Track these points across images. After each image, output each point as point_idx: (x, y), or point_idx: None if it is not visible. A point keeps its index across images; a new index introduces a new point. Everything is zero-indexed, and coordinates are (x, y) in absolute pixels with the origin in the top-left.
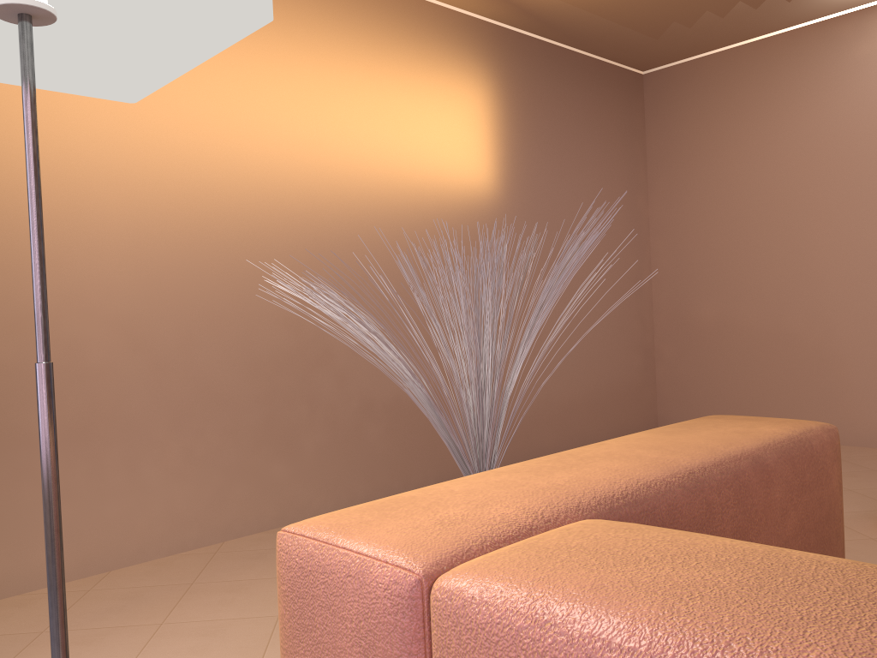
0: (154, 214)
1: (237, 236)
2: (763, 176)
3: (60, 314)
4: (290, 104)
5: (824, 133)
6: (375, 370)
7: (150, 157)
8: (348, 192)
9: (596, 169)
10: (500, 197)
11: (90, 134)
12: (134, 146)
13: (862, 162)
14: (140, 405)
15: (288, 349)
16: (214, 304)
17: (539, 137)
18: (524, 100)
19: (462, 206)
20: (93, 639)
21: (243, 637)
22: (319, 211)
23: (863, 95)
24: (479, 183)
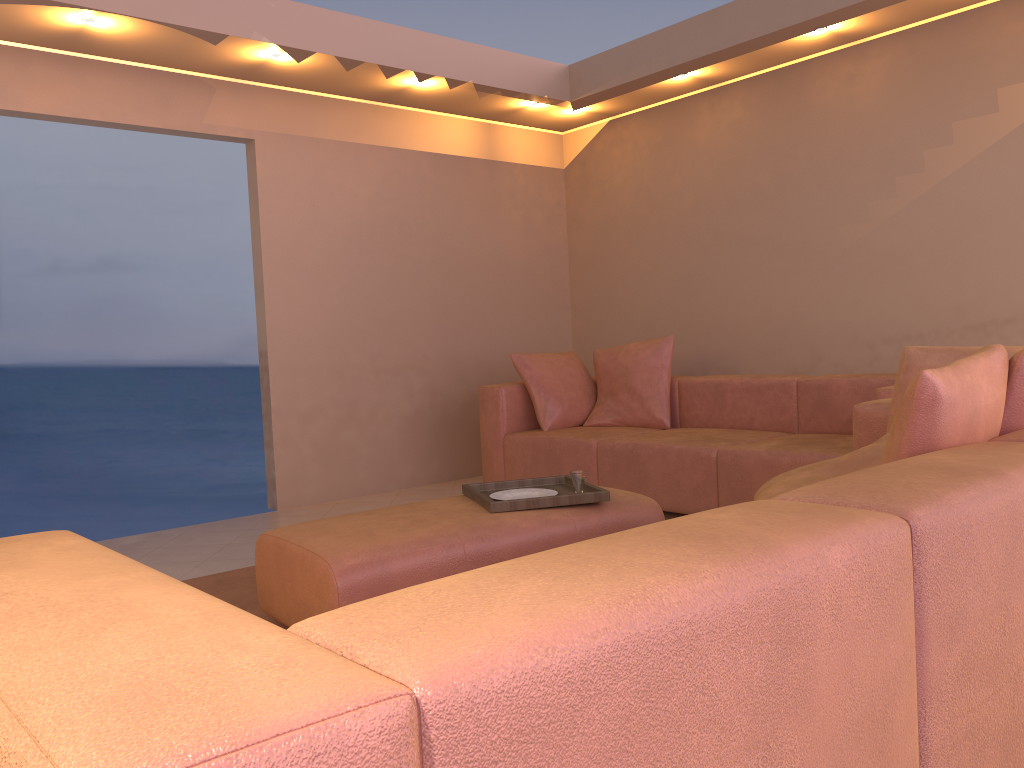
0: None
1: None
2: None
3: None
4: None
5: None
6: None
7: None
8: None
9: None
10: None
11: None
12: None
13: None
14: None
15: None
16: None
17: None
18: None
19: None
20: None
21: None
22: None
23: None
24: None
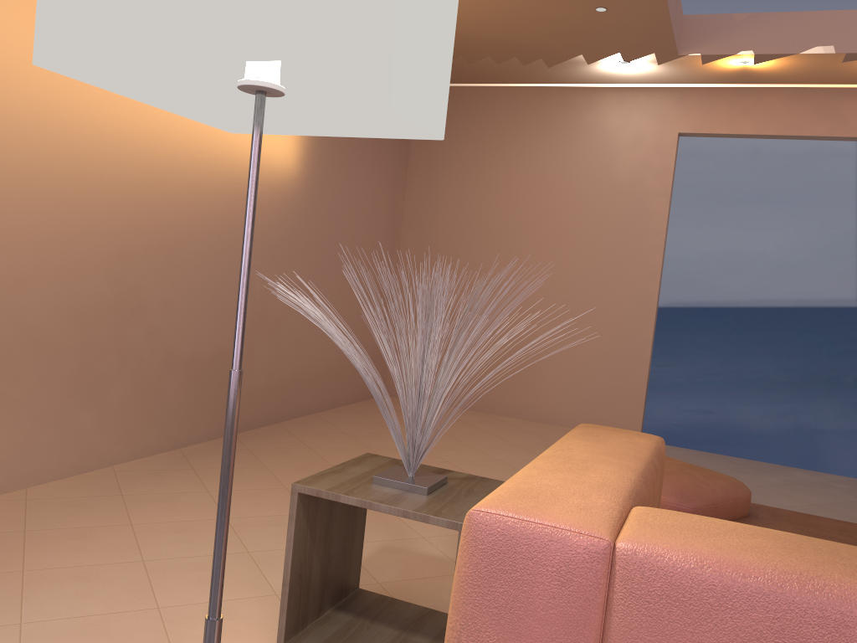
0: None
1: (76, 183)
2: (502, 199)
3: None
4: None
5: (552, 175)
6: (180, 327)
7: (2, 87)
8: (179, 153)
9: (373, 163)
10: (299, 177)
11: None
12: None
13: (576, 205)
14: None
15: (108, 300)
16: (46, 249)
17: None
18: None
19: (270, 181)
20: None
21: (122, 581)
22: (152, 168)
23: (584, 154)
24: (285, 162)
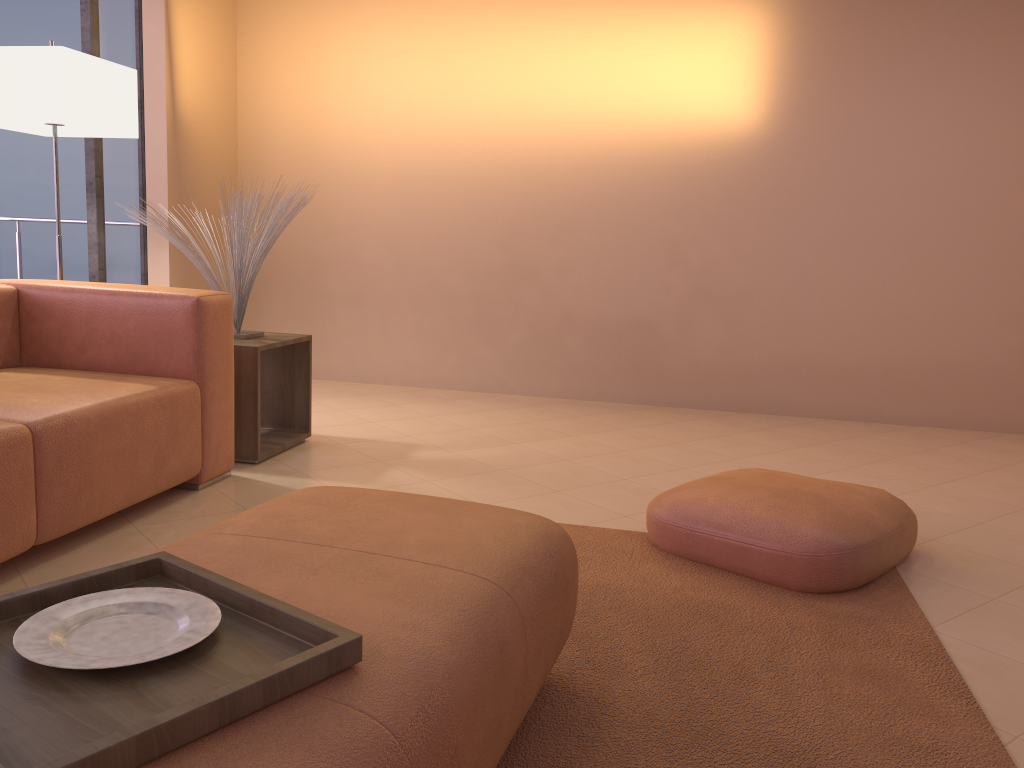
0: (409, 164)
1: (466, 178)
2: None
3: (351, 227)
4: (520, 71)
5: None
6: (580, 291)
7: (409, 125)
8: (568, 139)
9: (962, 84)
10: (766, 132)
11: (374, 114)
12: (399, 120)
13: None
14: (392, 288)
15: (499, 264)
16: (445, 227)
17: (847, 57)
18: (825, 17)
19: (706, 144)
20: None
21: None
22: (537, 157)
23: None
24: (734, 120)
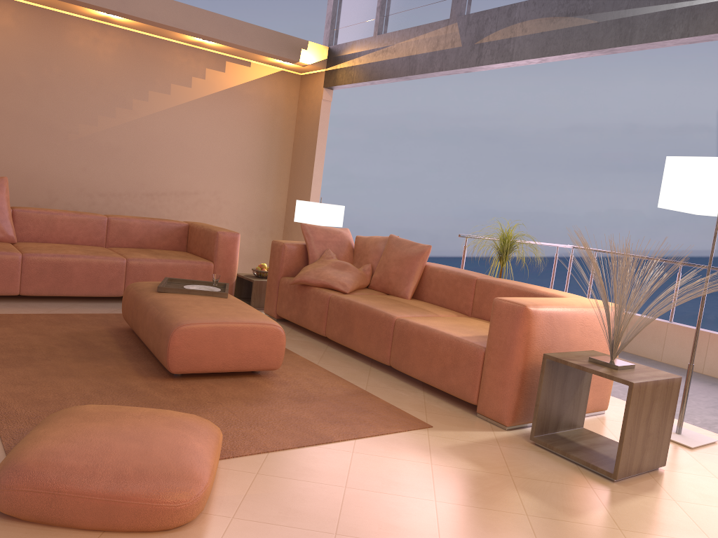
0: None
1: None
2: None
3: None
4: None
5: None
6: None
7: None
8: None
9: None
10: None
11: None
12: None
13: None
14: None
15: None
16: None
17: None
18: None
19: None
20: None
21: None
22: None
23: None
24: None
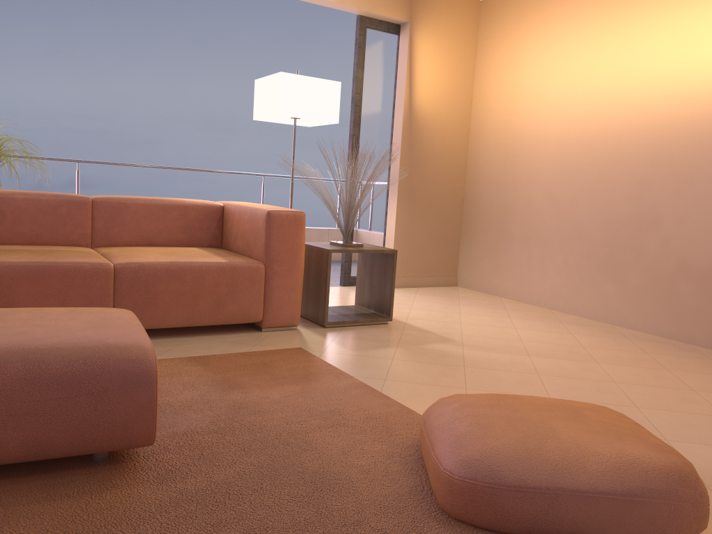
0: (569, 134)
1: (608, 143)
2: None
3: (527, 184)
4: (658, 47)
5: None
6: (695, 241)
7: (571, 104)
8: (695, 101)
9: None
10: None
11: (549, 98)
12: (565, 100)
13: None
14: (549, 231)
15: (628, 214)
16: (589, 183)
17: None
18: None
19: None
20: (448, 300)
21: (440, 309)
22: (667, 119)
23: None
24: None
